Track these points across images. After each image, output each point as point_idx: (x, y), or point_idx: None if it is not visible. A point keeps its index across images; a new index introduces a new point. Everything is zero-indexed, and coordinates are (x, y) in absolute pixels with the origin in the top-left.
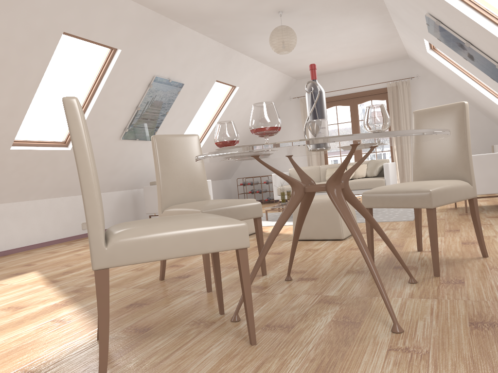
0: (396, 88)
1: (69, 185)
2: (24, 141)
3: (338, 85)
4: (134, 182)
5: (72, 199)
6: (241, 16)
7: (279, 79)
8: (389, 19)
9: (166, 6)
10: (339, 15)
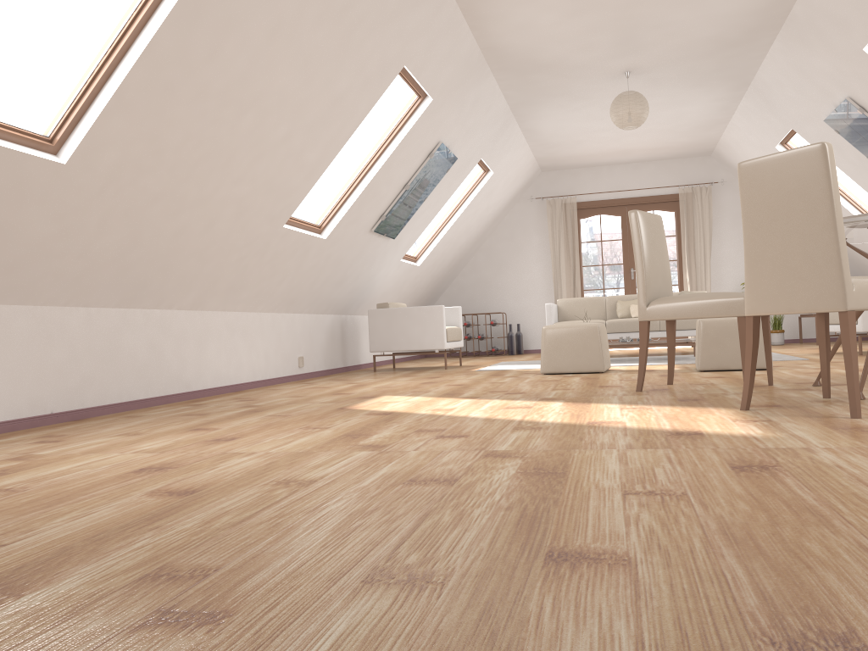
0: (692, 196)
1: (297, 295)
2: (290, 217)
3: (605, 185)
4: (347, 304)
5: (291, 319)
6: (575, 72)
7: (528, 168)
8: (738, 99)
9: (502, 46)
10: (689, 85)
